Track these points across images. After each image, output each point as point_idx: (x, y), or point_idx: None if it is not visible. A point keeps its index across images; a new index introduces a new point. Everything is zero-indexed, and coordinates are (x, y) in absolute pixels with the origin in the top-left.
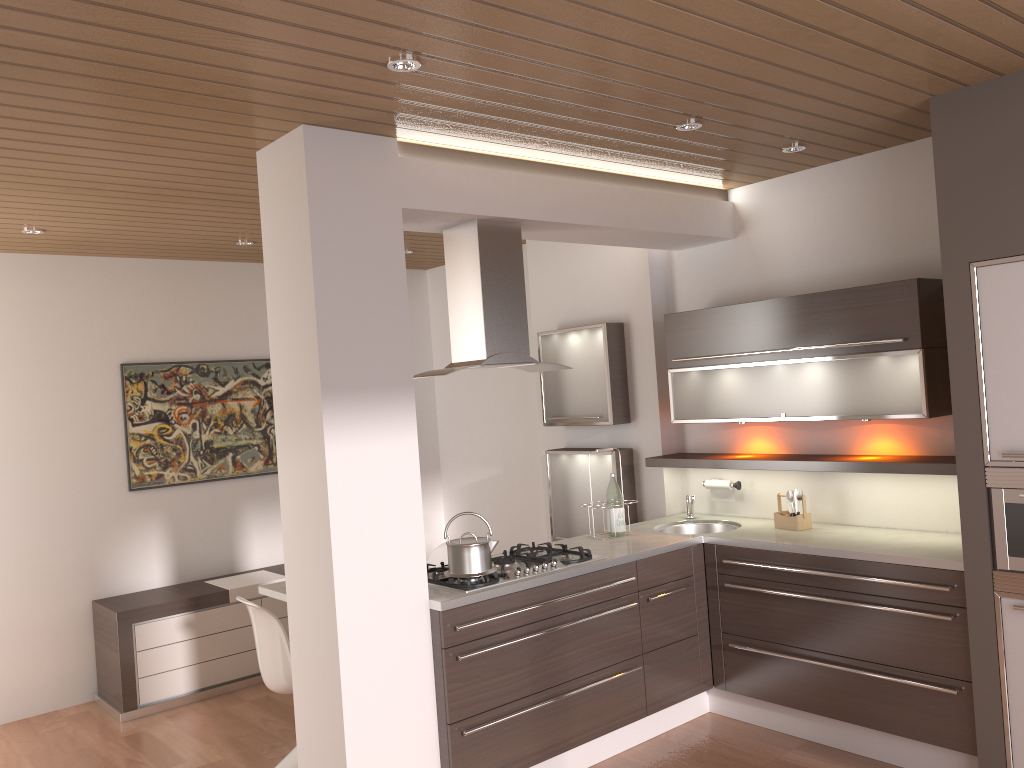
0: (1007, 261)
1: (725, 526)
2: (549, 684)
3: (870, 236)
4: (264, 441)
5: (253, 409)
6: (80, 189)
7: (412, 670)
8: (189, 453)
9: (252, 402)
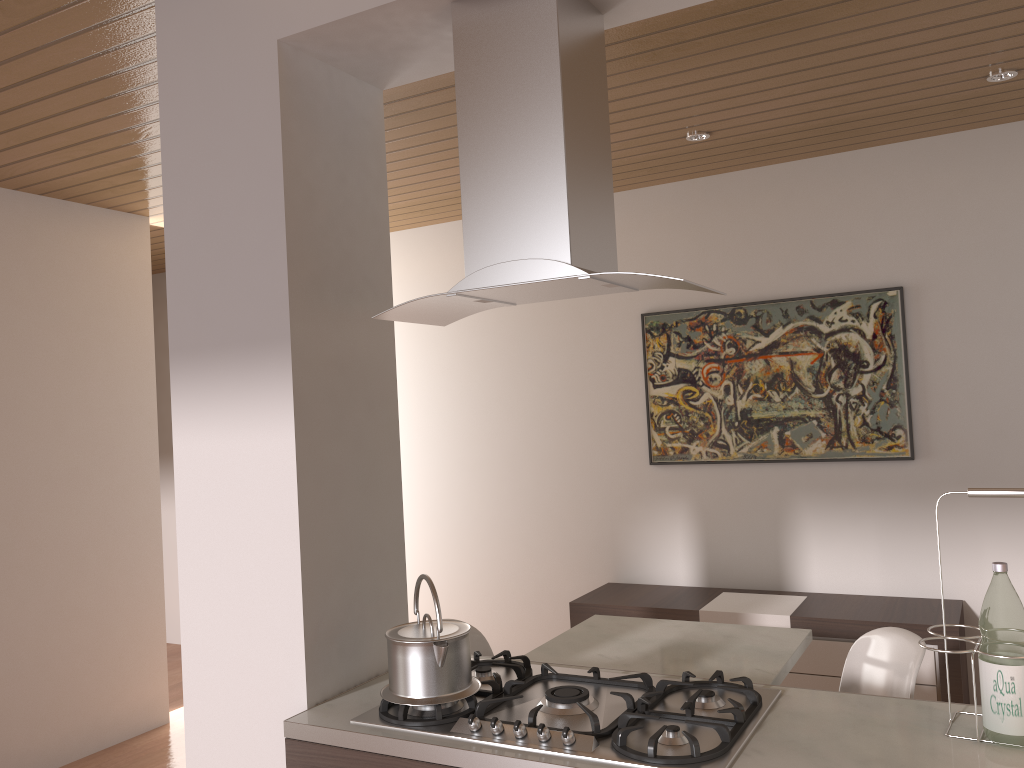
0: None
1: None
2: None
3: None
4: (827, 413)
5: (810, 367)
6: None
7: None
8: (720, 424)
9: (809, 357)
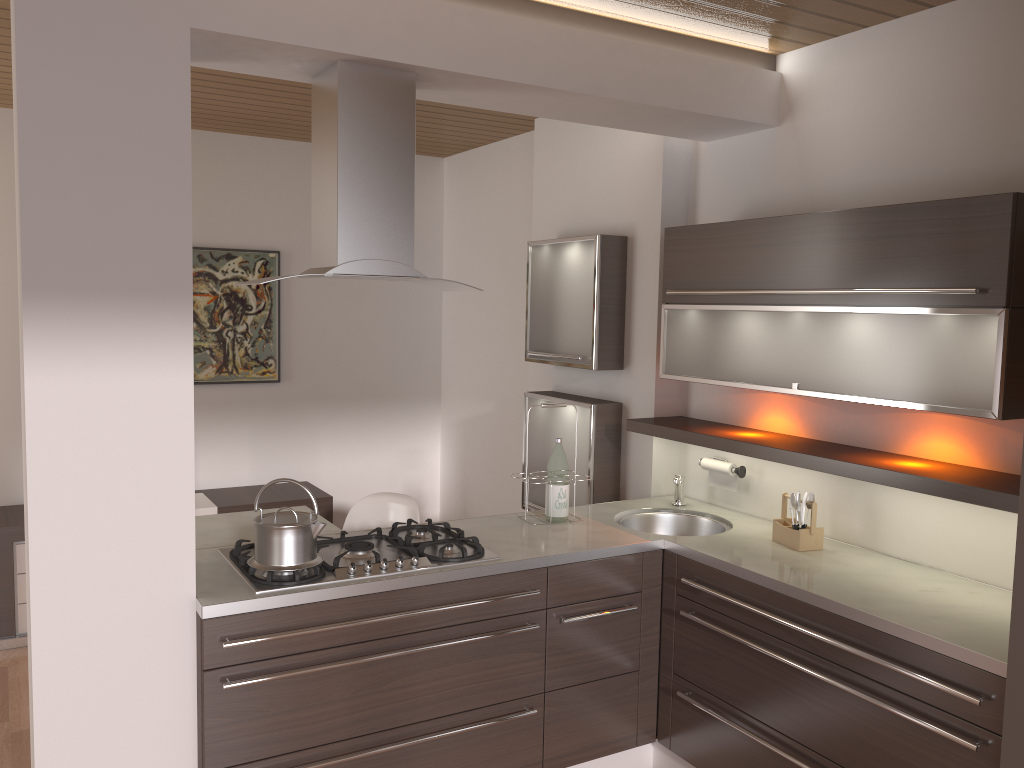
0: None
1: (716, 524)
2: (382, 726)
3: (965, 127)
4: (218, 345)
5: (207, 306)
6: None
7: (159, 692)
8: None
9: (206, 298)
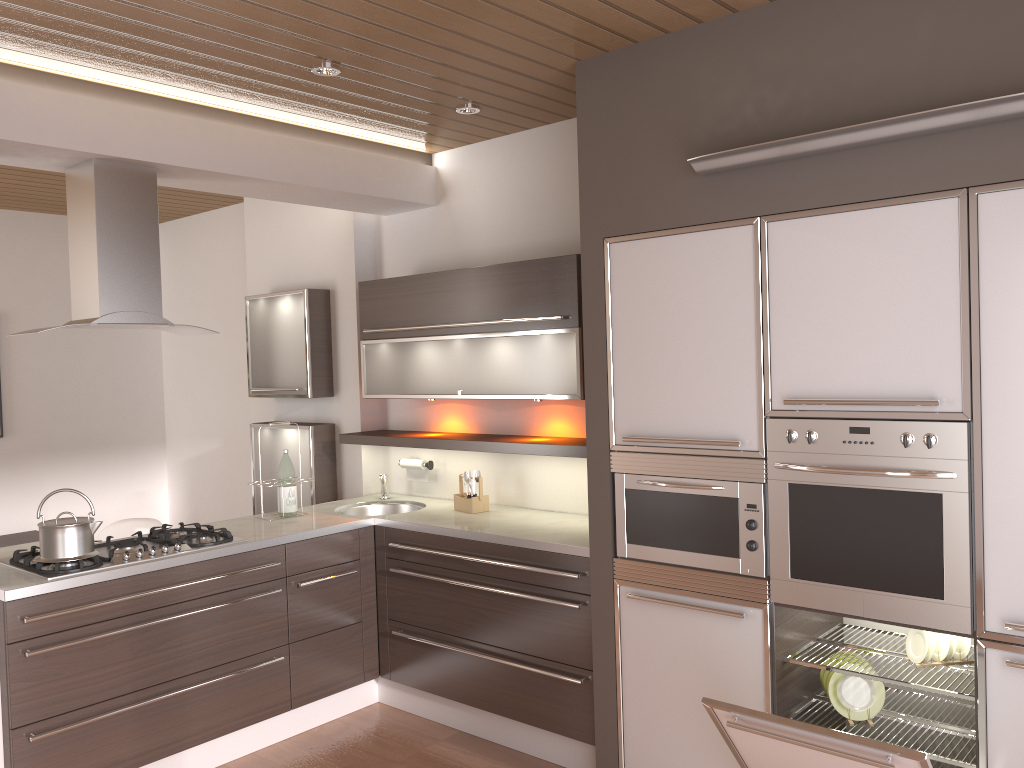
0: (635, 238)
1: (414, 507)
2: (159, 680)
3: (554, 210)
4: None
5: None
6: None
7: None
8: None
9: None
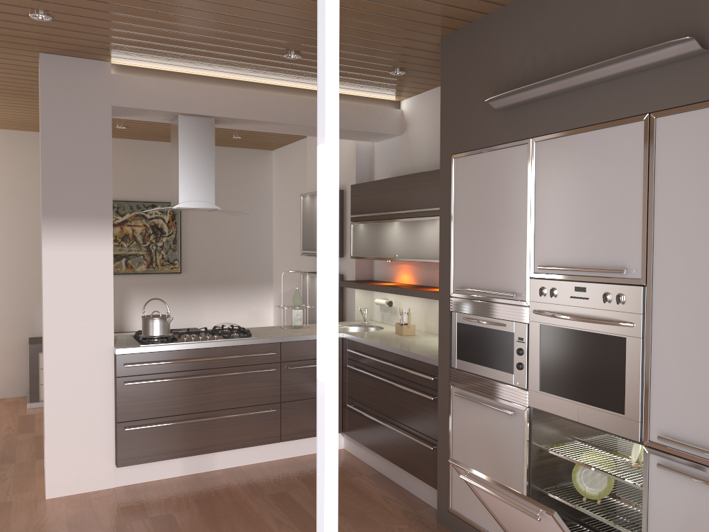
0: (467, 154)
1: (378, 330)
2: (199, 410)
3: None
4: (147, 253)
5: (141, 232)
6: None
7: (98, 387)
8: None
9: (141, 228)
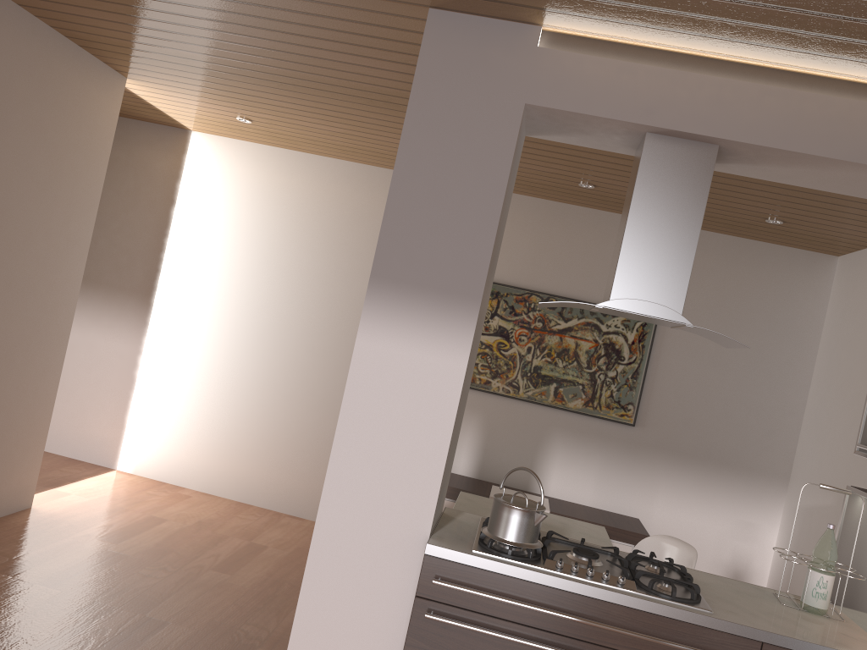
0: None
1: None
2: None
3: None
4: (590, 383)
5: (588, 350)
6: (379, 102)
7: (386, 601)
8: (518, 371)
9: (589, 344)
